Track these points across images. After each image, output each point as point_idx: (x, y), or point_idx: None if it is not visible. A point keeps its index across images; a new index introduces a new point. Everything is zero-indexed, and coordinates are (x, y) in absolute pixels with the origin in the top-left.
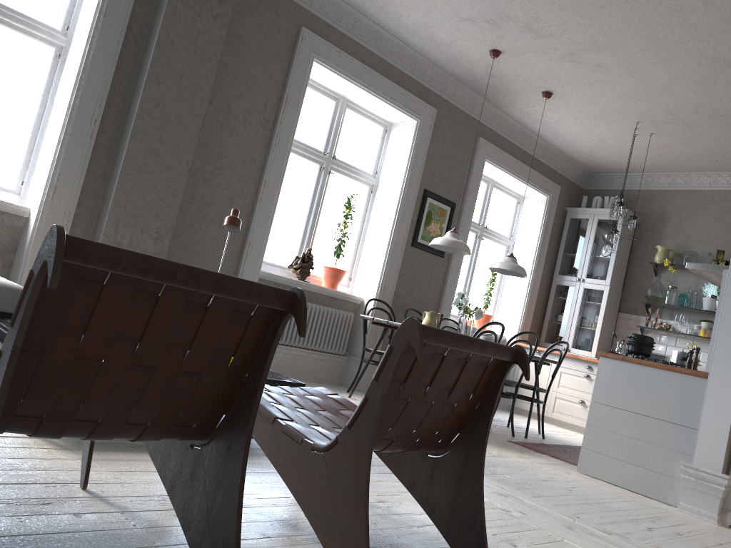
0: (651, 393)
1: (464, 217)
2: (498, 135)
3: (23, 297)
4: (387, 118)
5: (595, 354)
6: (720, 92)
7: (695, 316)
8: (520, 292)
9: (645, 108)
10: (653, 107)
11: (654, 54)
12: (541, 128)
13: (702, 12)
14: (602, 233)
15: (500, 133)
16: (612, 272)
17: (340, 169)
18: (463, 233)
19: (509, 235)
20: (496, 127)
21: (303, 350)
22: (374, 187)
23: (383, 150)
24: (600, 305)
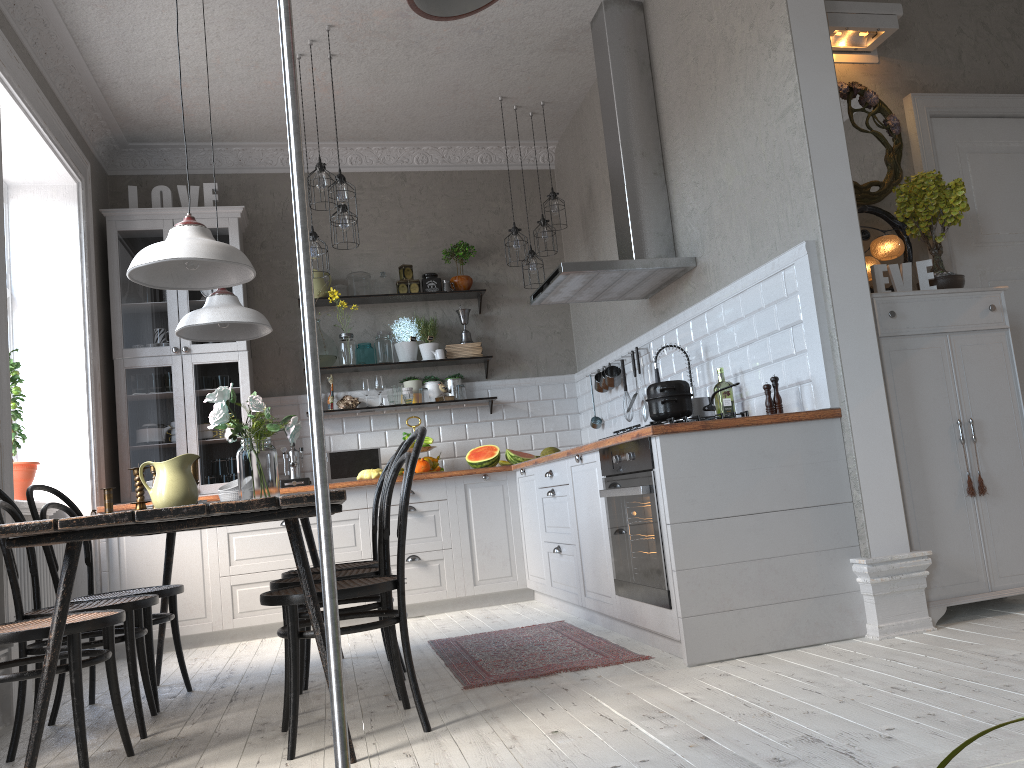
0: (766, 470)
1: None
2: (3, 15)
3: None
4: None
5: None
6: None
7: (387, 376)
8: (72, 398)
9: None
10: None
11: None
12: (99, 17)
13: None
14: None
15: (6, 12)
16: None
17: None
18: None
19: None
20: None
21: None
22: None
23: None
24: (237, 389)
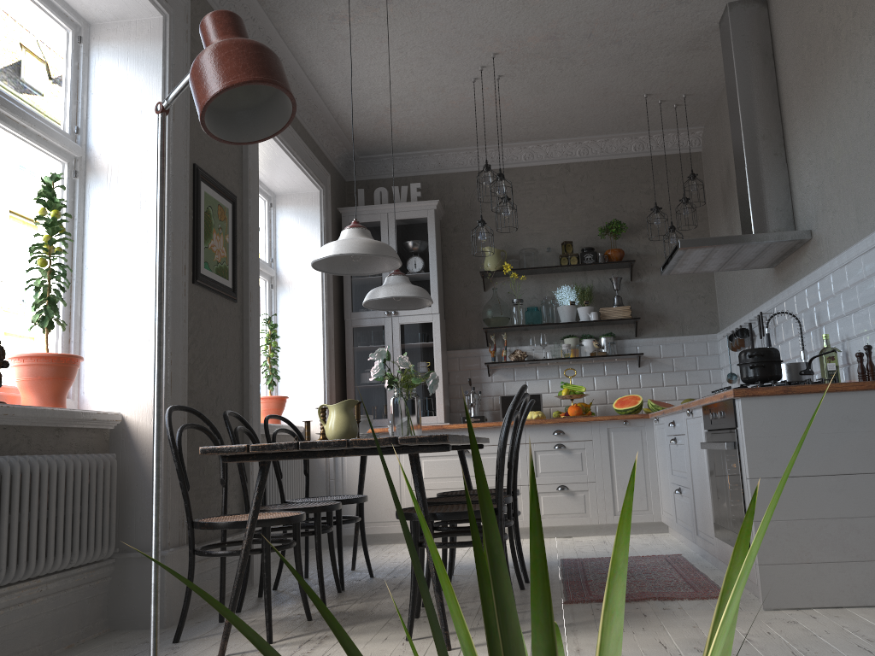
0: (850, 435)
1: (251, 222)
2: None
3: None
4: (86, 7)
5: (444, 418)
6: None
7: (550, 334)
8: (313, 349)
9: (524, 27)
10: (537, 24)
11: None
12: (328, 68)
13: None
14: (407, 240)
15: None
16: (438, 294)
17: (5, 113)
18: (254, 253)
19: (269, 260)
20: None
21: (24, 586)
22: (80, 163)
23: (83, 80)
24: (431, 344)
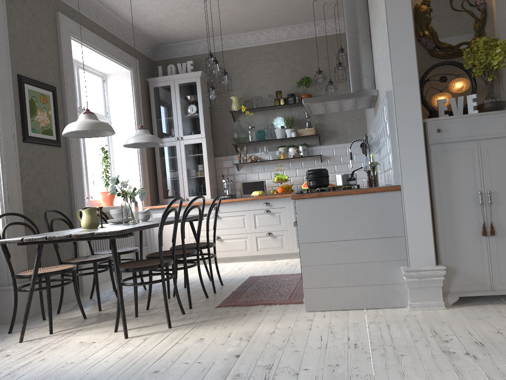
0: (354, 218)
1: (68, 100)
2: (74, 10)
3: None
4: None
5: (211, 196)
6: None
7: (272, 145)
8: (133, 162)
9: None
10: None
11: None
12: (116, 1)
13: None
14: (185, 95)
15: (76, 9)
16: (204, 126)
17: None
18: (73, 117)
19: (105, 113)
20: (70, 2)
21: None
22: None
23: None
24: (202, 155)
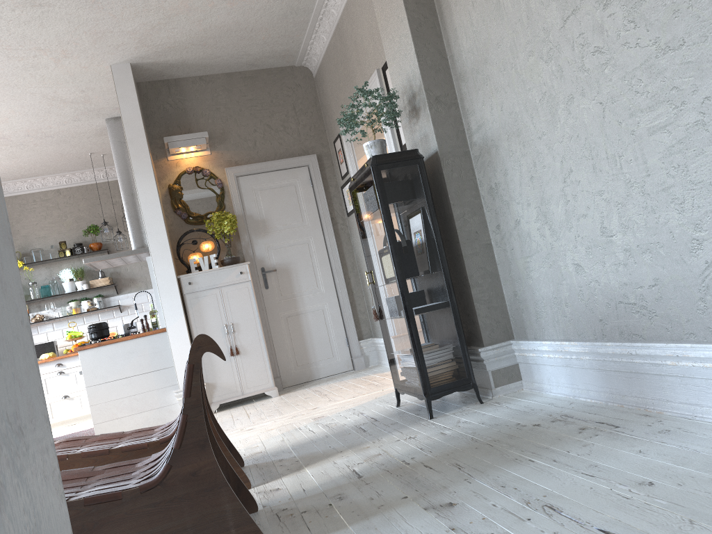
0: (131, 359)
1: None
2: None
3: (191, 378)
4: None
5: None
6: (52, 120)
7: (61, 300)
8: None
9: None
10: None
11: (2, 95)
12: None
13: (53, 69)
14: None
15: None
16: None
17: None
18: None
19: None
20: None
21: None
22: None
23: None
24: None
